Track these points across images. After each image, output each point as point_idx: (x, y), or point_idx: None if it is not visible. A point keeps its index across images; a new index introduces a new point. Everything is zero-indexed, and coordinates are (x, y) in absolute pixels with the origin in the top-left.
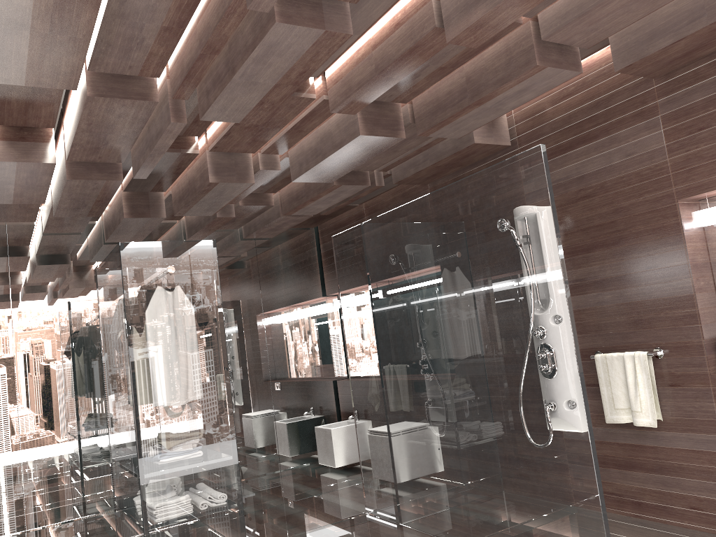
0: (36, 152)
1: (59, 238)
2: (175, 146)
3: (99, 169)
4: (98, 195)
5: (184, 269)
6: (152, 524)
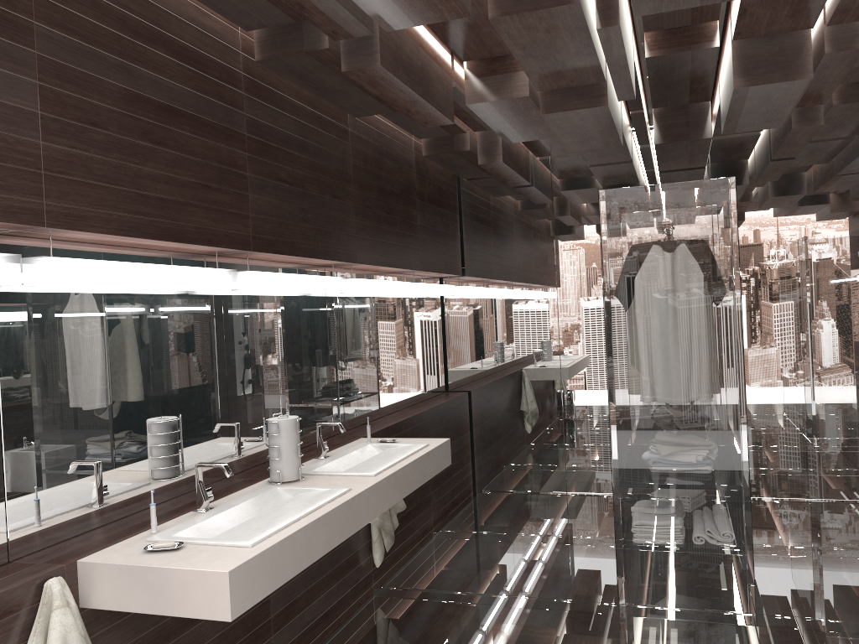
0: (508, 86)
1: (605, 169)
2: (682, 43)
3: (578, 95)
4: (595, 125)
5: (683, 223)
6: (626, 543)
